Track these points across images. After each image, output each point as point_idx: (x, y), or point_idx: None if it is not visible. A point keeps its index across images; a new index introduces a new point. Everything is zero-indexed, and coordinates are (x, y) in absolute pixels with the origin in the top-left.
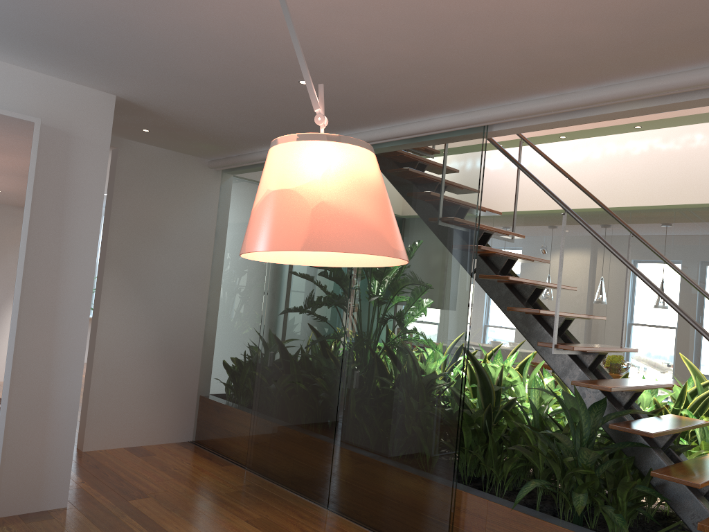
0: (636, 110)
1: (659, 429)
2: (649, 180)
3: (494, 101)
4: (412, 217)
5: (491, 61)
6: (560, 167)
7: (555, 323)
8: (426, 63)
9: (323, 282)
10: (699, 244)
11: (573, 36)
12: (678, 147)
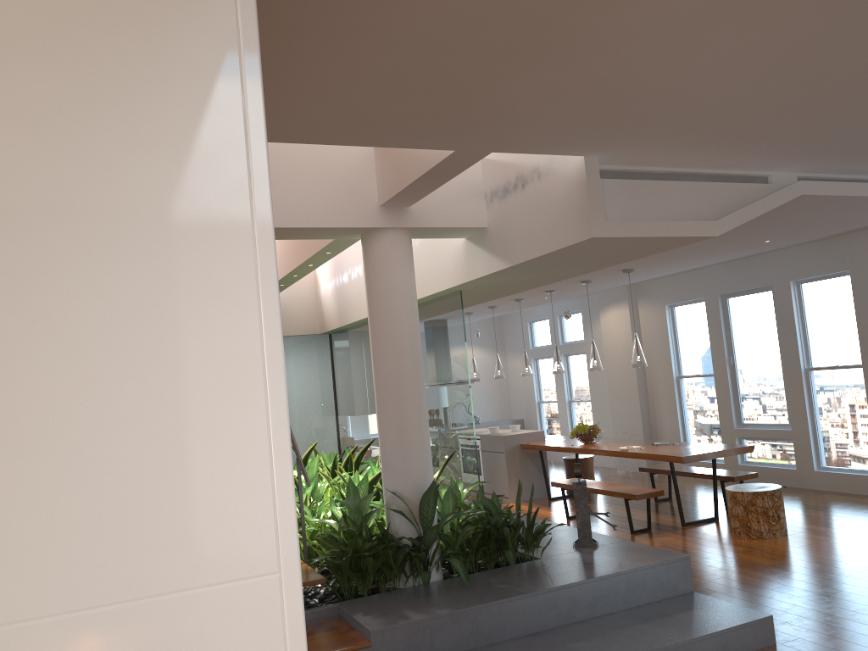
0: None
1: None
2: None
3: None
4: None
5: None
6: None
7: None
8: None
9: None
10: (436, 333)
11: None
12: None
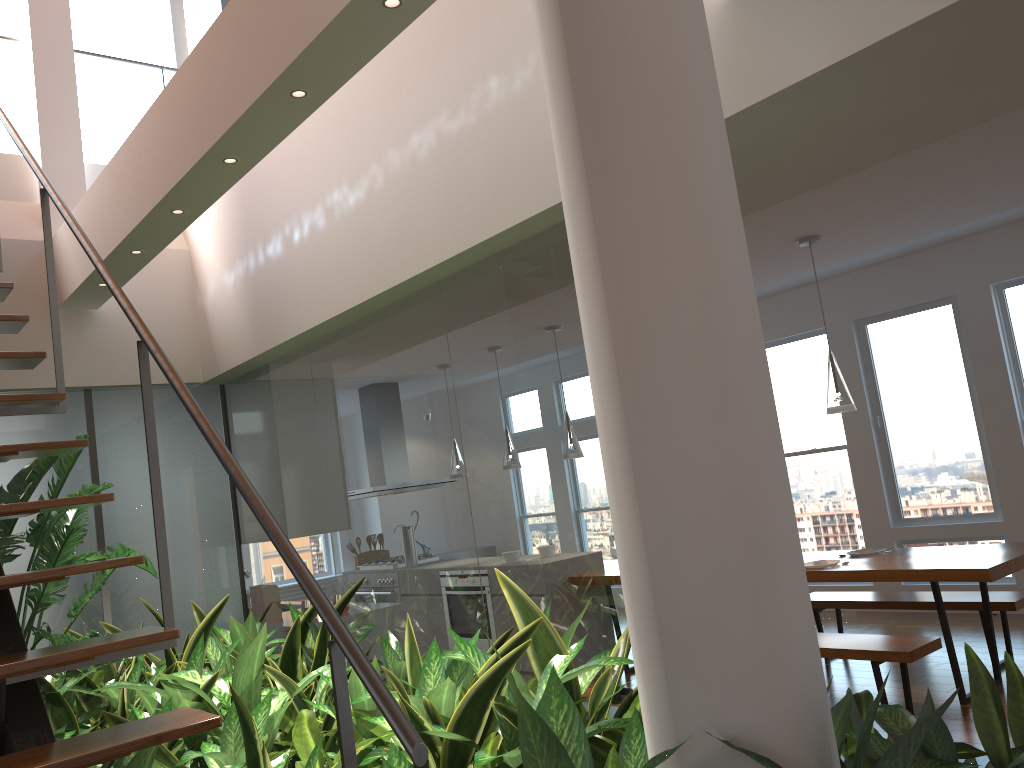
0: None
1: None
2: (449, 201)
3: None
4: None
5: None
6: (72, 223)
7: None
8: None
9: None
10: (560, 306)
11: None
12: (473, 118)
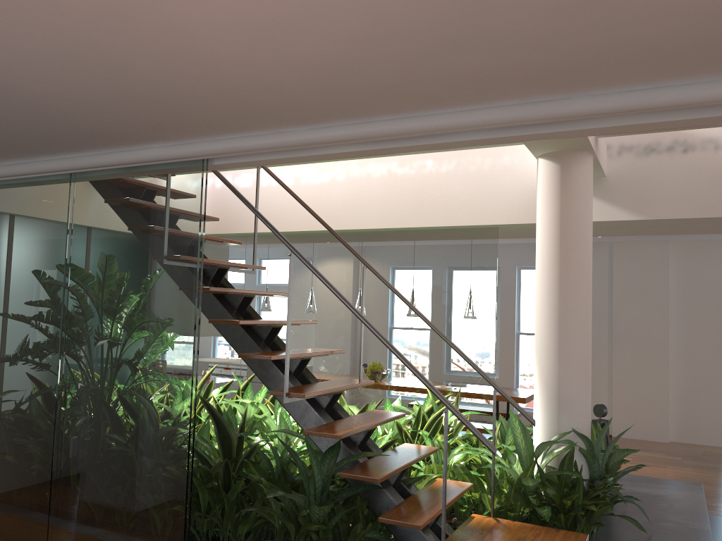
0: (351, 152)
1: (387, 470)
2: (389, 203)
3: (209, 135)
4: (129, 258)
5: (190, 97)
6: (297, 196)
7: (286, 371)
8: (114, 94)
9: (29, 334)
10: (434, 264)
11: (270, 80)
12: (413, 172)
